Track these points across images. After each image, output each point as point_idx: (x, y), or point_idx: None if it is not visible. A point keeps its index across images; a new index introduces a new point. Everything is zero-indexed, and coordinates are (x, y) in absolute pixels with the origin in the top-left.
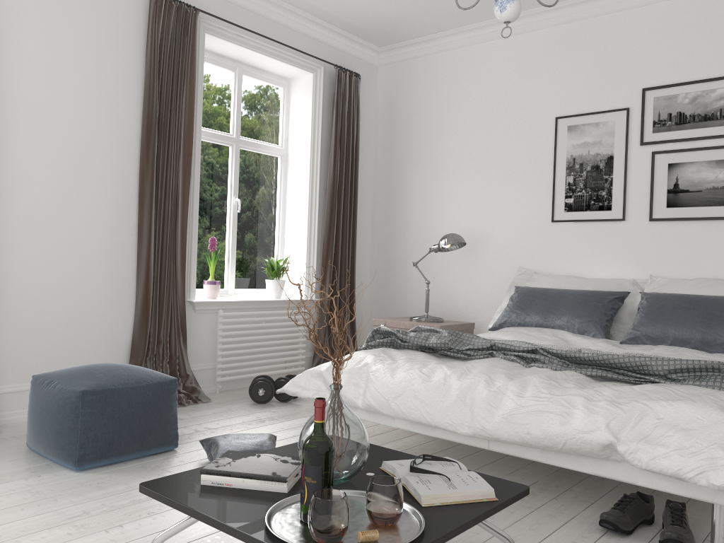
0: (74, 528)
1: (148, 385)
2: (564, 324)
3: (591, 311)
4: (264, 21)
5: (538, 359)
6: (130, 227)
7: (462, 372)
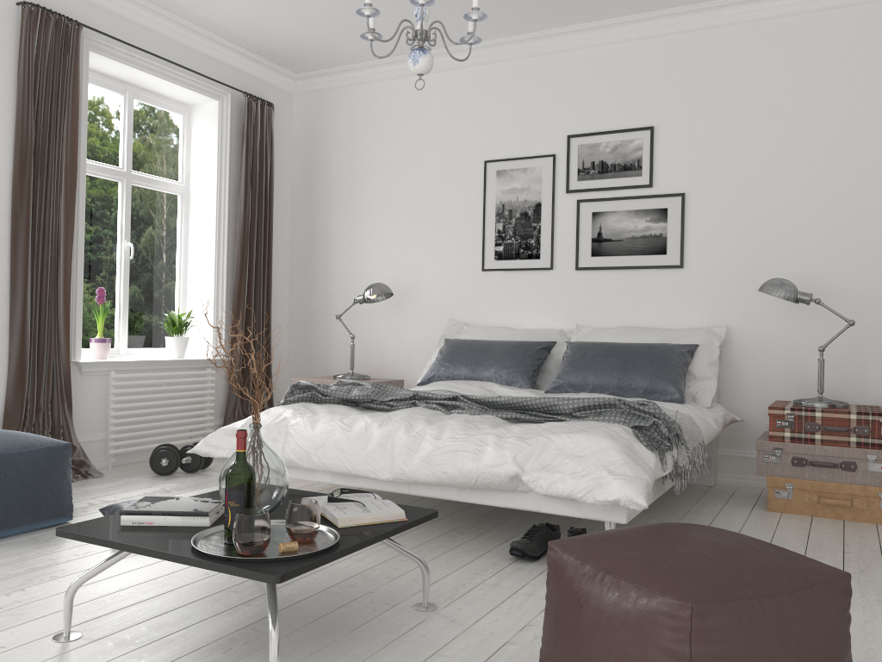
0: None
1: (38, 450)
2: (492, 375)
3: (518, 361)
4: (160, 39)
5: (458, 406)
6: (1, 275)
7: (383, 420)
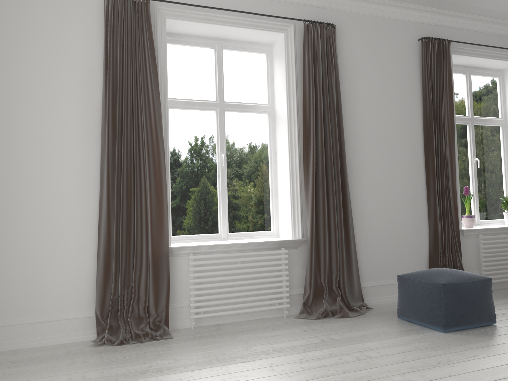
0: (479, 362)
1: (476, 281)
2: None
3: None
4: (488, 36)
5: None
6: (421, 184)
7: None
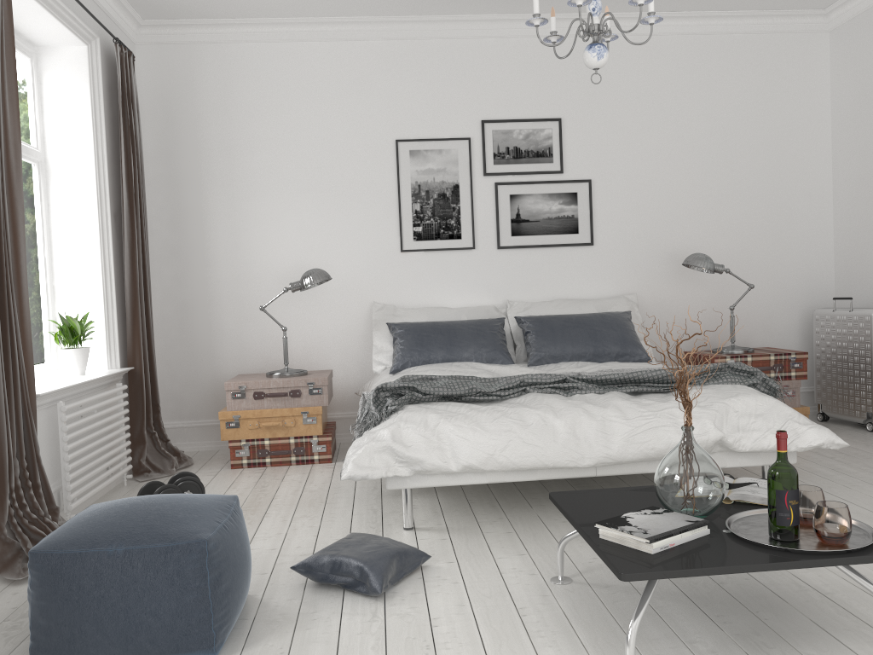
0: None
1: (234, 511)
2: (472, 355)
3: (492, 339)
4: None
5: (575, 387)
6: None
7: (551, 410)
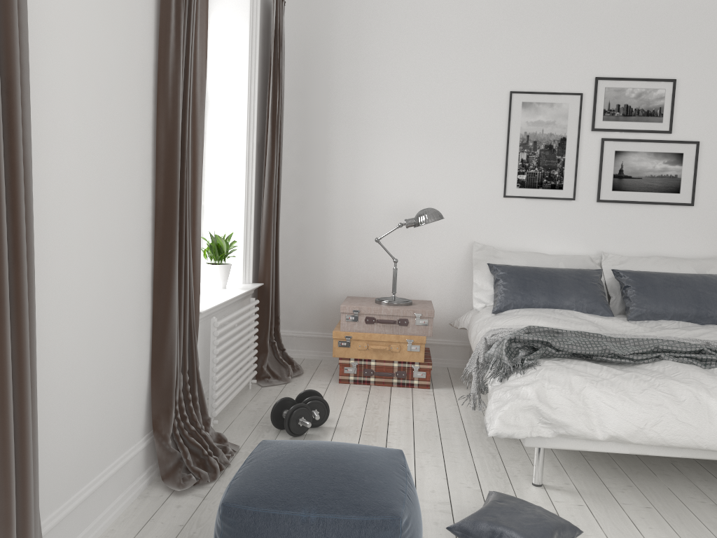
0: None
1: (407, 473)
2: (573, 304)
3: (593, 291)
4: None
5: (714, 359)
6: (147, 209)
7: (702, 387)
